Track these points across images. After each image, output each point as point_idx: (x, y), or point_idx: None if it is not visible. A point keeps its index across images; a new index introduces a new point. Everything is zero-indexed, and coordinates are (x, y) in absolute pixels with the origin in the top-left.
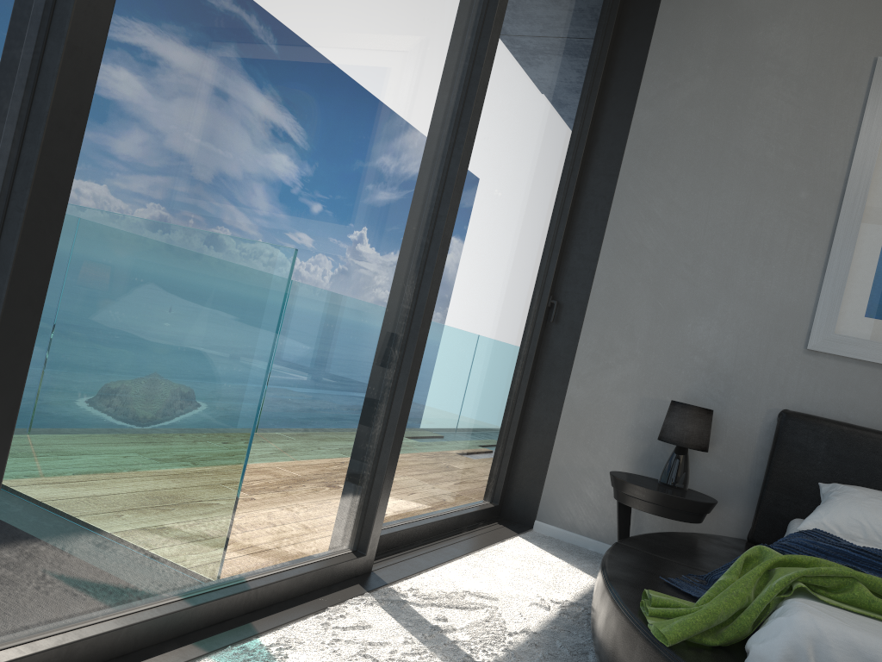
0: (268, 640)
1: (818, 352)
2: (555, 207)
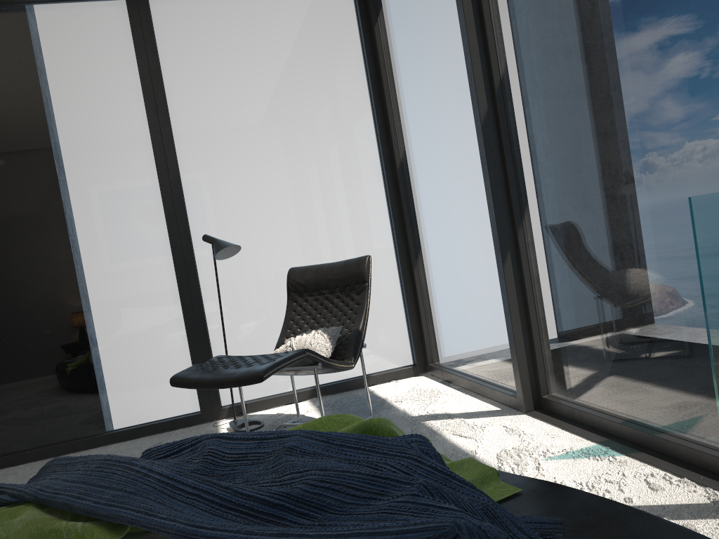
0: (622, 458)
1: None
2: None
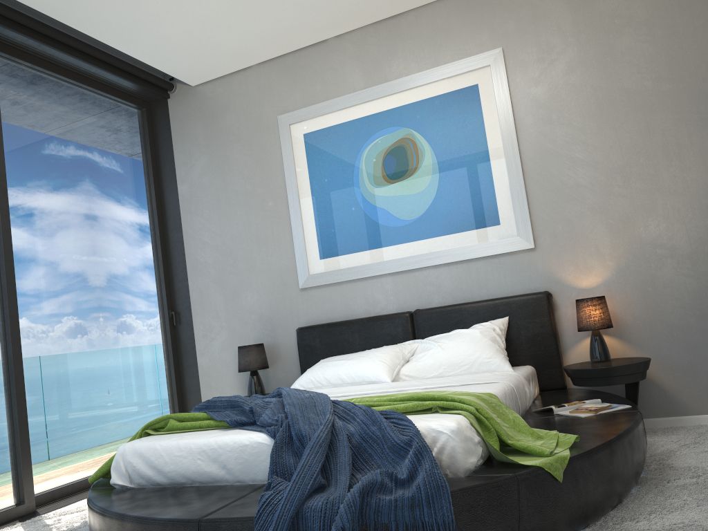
0: None
1: (307, 288)
2: (149, 259)
